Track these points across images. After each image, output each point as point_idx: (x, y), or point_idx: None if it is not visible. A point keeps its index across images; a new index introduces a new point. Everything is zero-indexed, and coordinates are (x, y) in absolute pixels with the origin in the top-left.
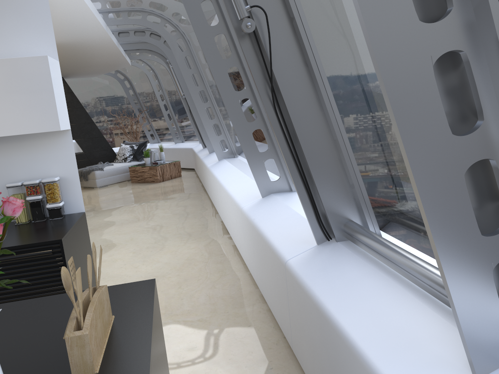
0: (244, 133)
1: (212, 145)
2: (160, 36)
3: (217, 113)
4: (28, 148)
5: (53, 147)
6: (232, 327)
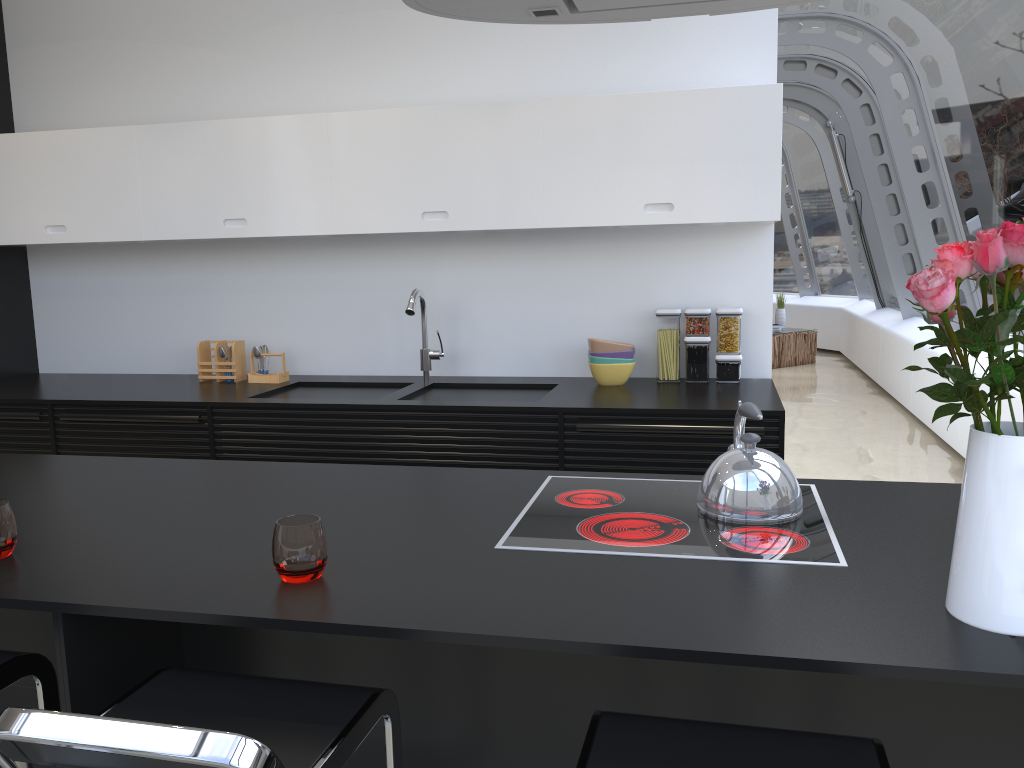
0: None
1: None
2: (835, 71)
3: (957, 231)
4: (693, 252)
5: (736, 253)
6: None
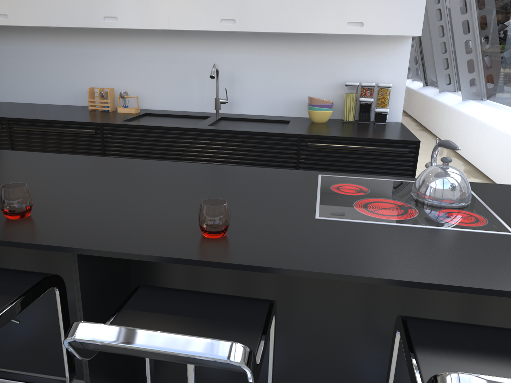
0: None
1: (460, 83)
2: None
3: (477, 47)
4: (366, 51)
5: (390, 53)
6: None
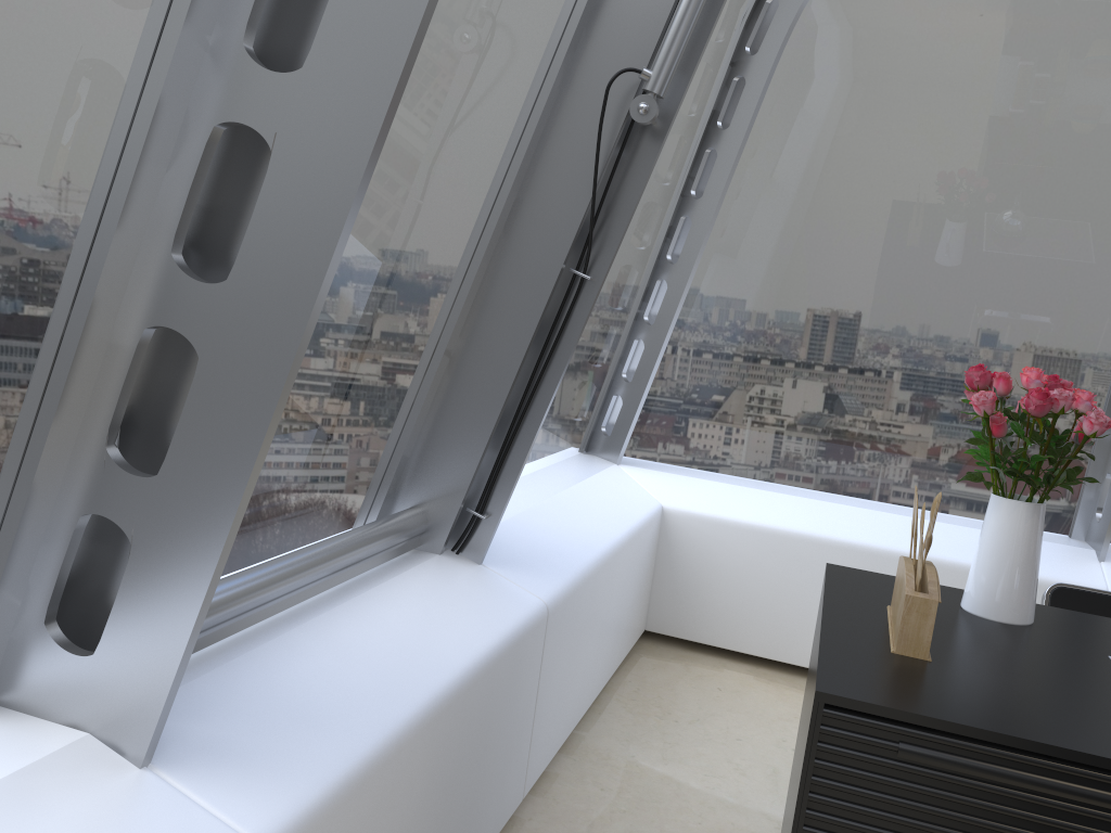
0: None
1: None
2: None
3: None
4: None
5: None
6: None
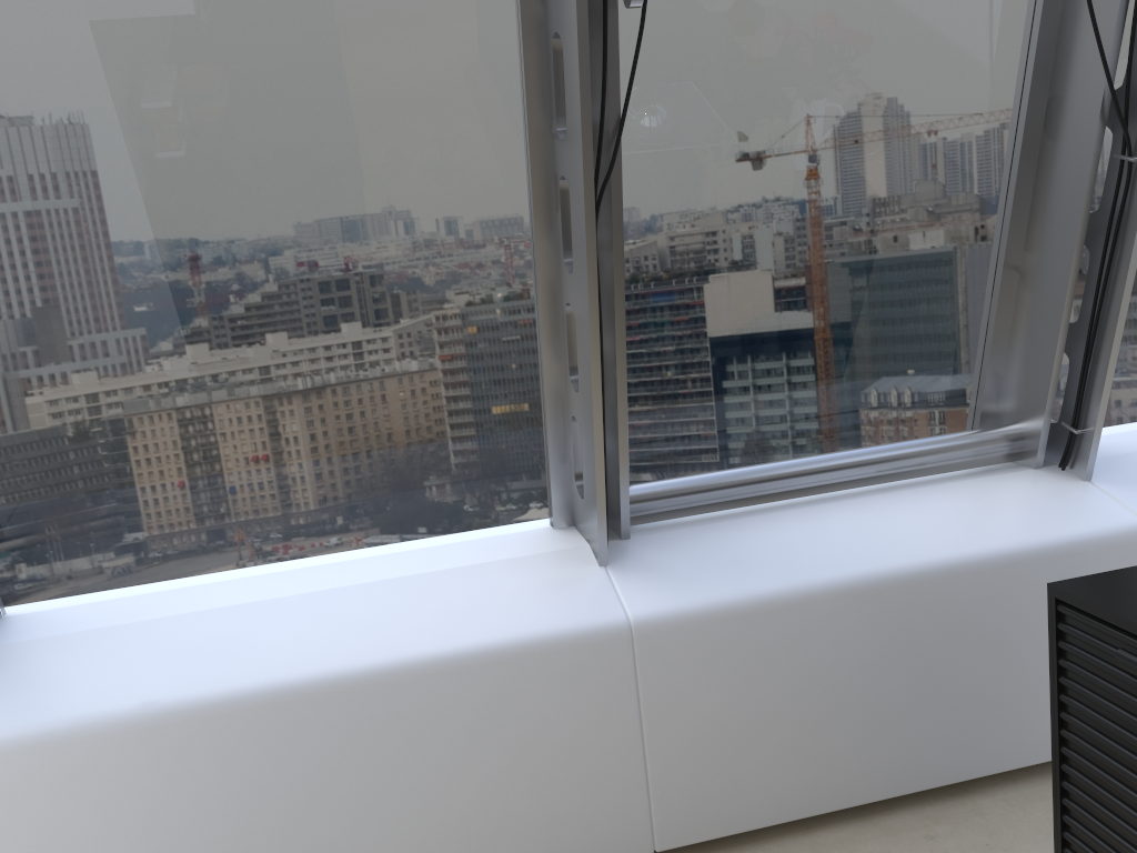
0: None
1: None
2: None
3: None
4: None
5: None
6: None
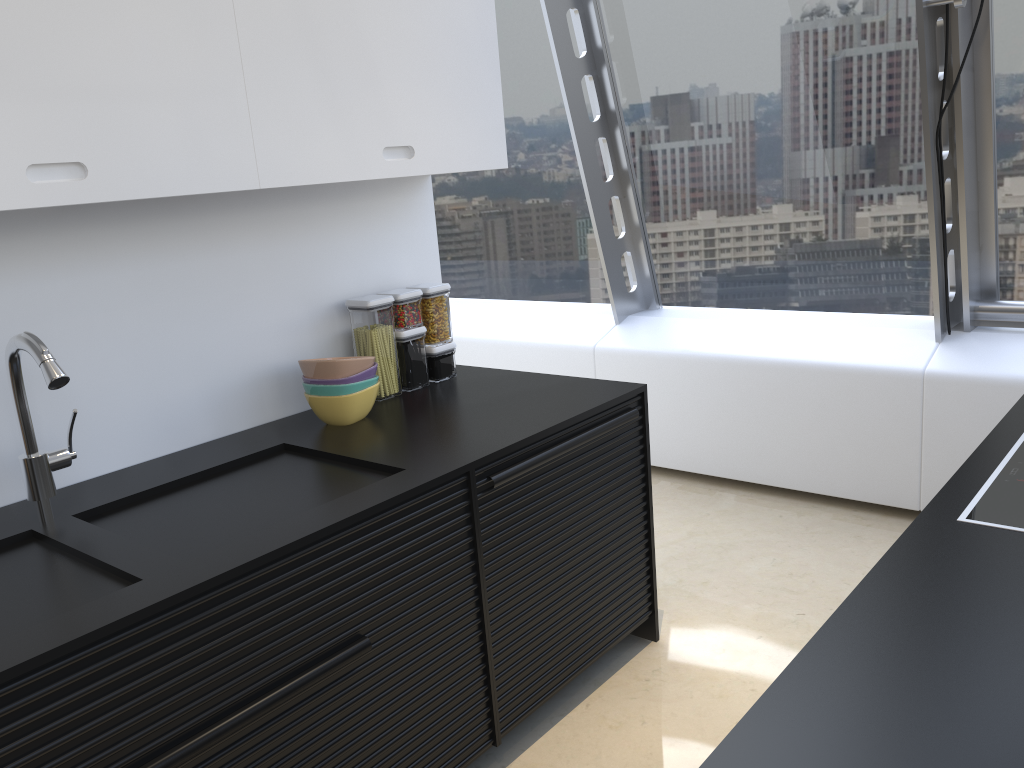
0: (599, 202)
1: None
2: None
3: None
4: (360, 218)
5: (402, 215)
6: (763, 525)
